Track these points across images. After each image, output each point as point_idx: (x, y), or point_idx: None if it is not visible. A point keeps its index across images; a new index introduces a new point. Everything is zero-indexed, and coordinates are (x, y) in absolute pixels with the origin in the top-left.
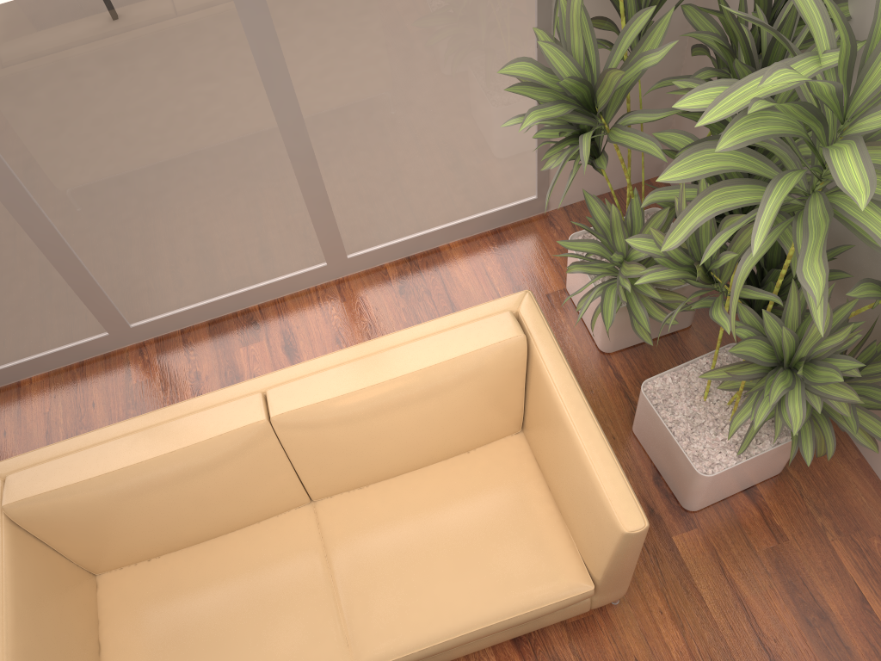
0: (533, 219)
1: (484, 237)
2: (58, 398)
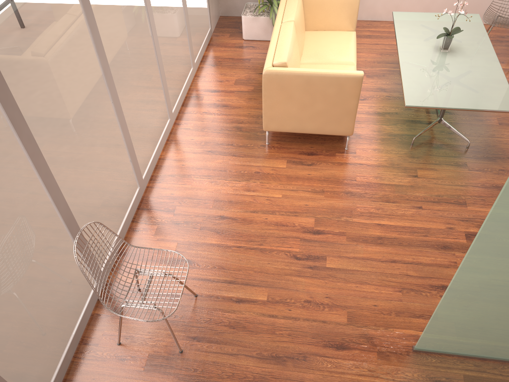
0: (212, 38)
1: (208, 47)
2: (180, 148)
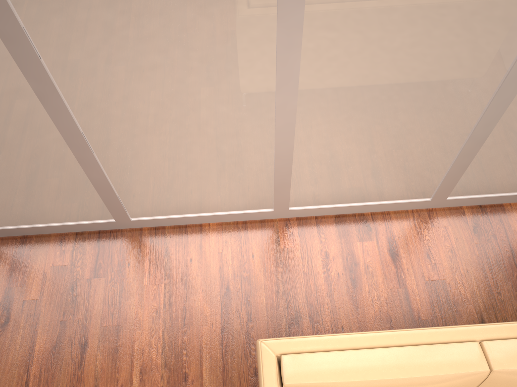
0: None
1: None
2: (228, 244)
